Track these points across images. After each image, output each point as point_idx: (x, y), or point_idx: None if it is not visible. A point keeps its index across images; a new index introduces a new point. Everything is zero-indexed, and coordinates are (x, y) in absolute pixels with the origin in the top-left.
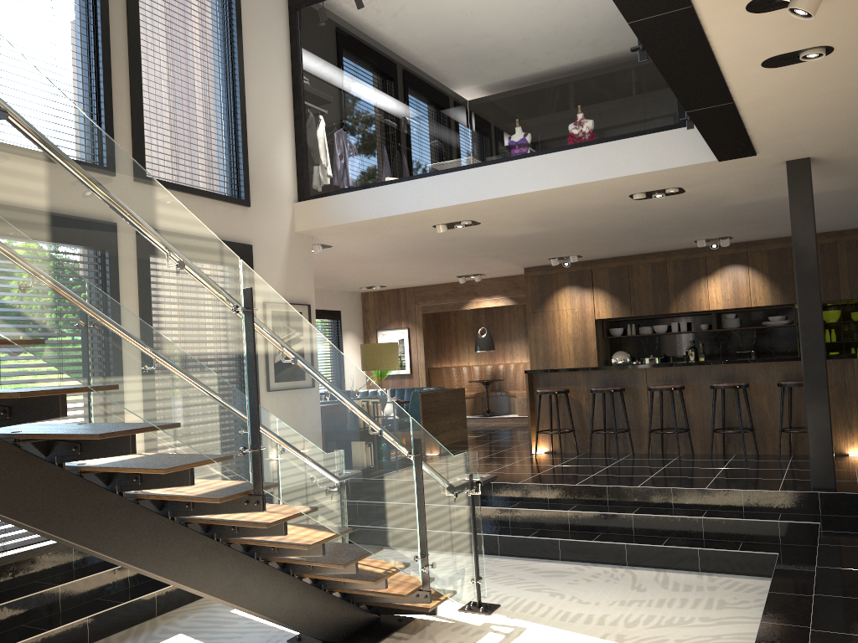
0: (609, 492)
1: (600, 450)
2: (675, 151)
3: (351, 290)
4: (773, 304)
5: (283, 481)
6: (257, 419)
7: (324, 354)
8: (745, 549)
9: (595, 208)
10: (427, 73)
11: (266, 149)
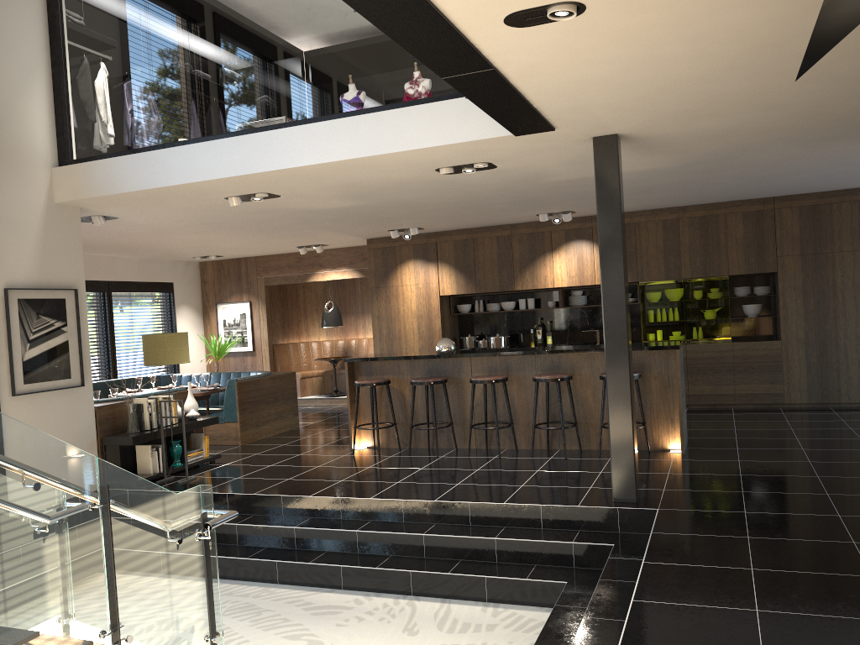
0: (405, 507)
1: (424, 444)
2: (470, 122)
3: (186, 260)
4: None
5: None
6: None
7: None
8: (534, 577)
9: (404, 181)
10: (301, 19)
11: (7, 102)
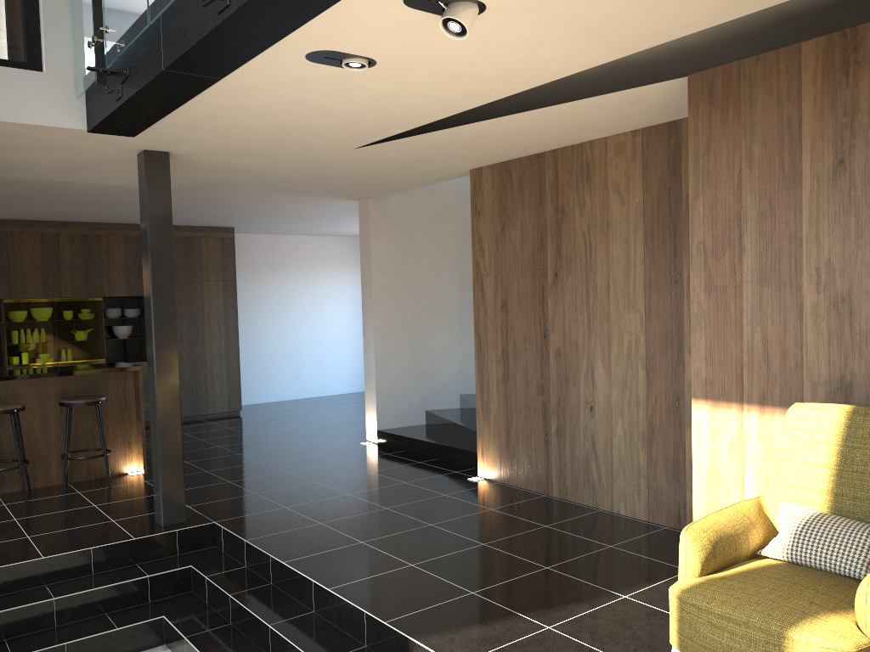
0: None
1: None
2: (27, 101)
3: None
4: None
5: None
6: None
7: None
8: (123, 623)
9: None
10: None
11: None
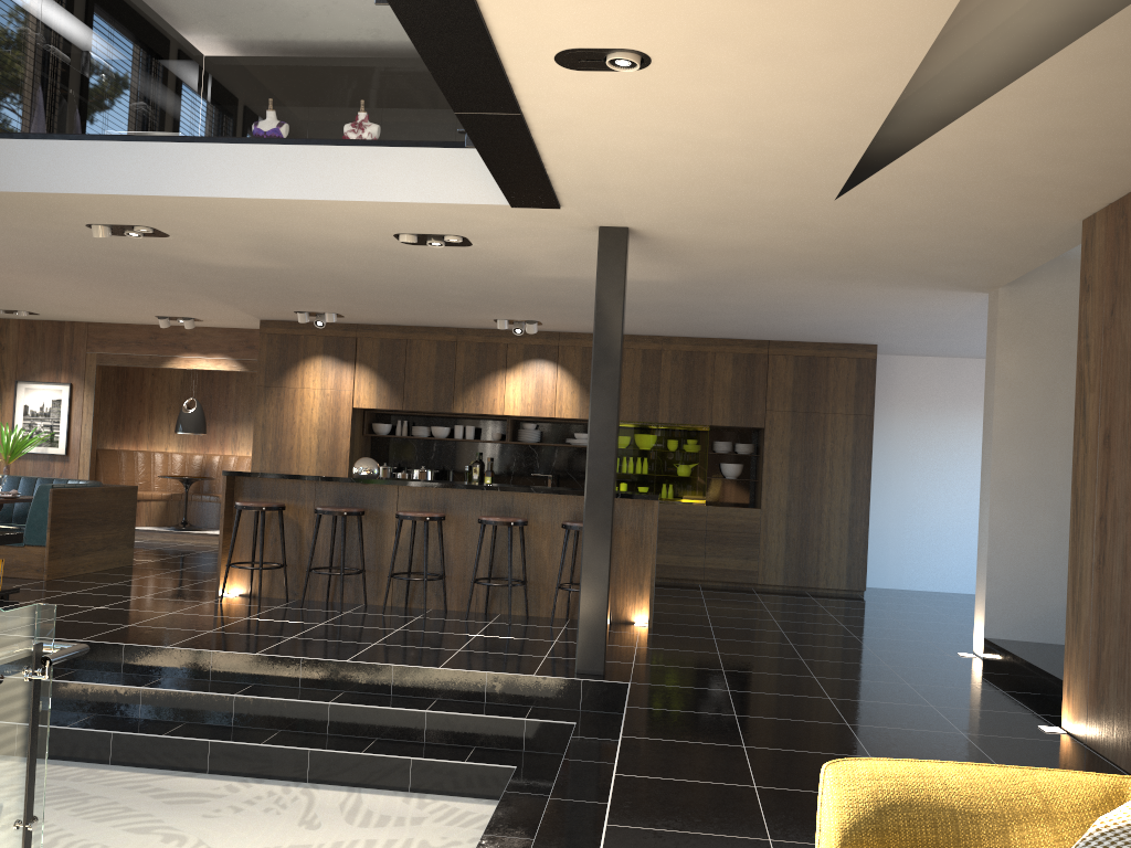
0: (304, 668)
1: (321, 596)
2: (456, 180)
3: None
4: (581, 417)
5: None
6: None
7: None
8: (475, 760)
9: (347, 244)
10: (181, 16)
11: None
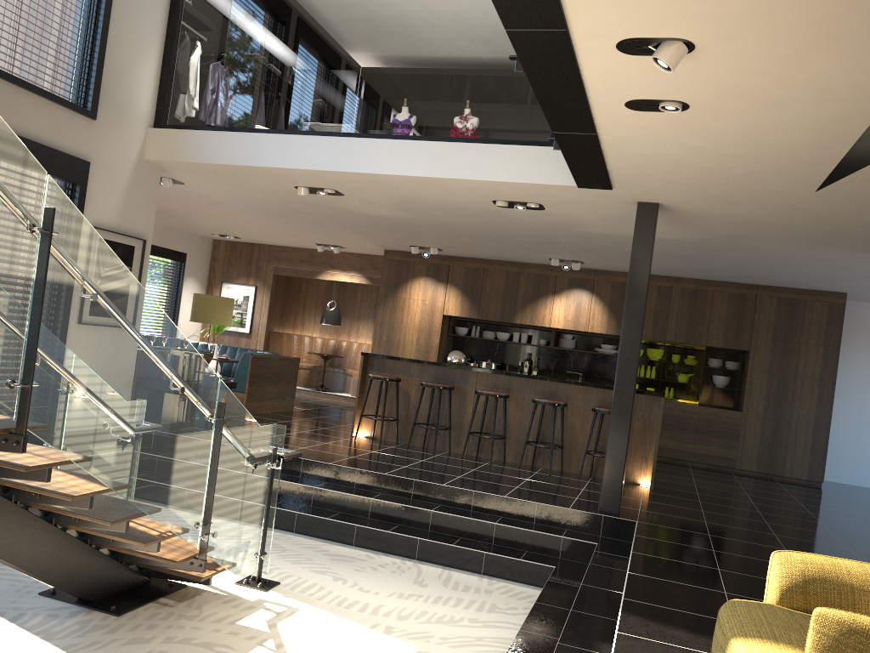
0: (415, 486)
1: (419, 443)
2: (541, 168)
3: (202, 235)
4: (607, 333)
5: (55, 424)
6: (34, 353)
7: (132, 296)
8: (527, 559)
9: (459, 205)
10: (332, 28)
11: (126, 62)
